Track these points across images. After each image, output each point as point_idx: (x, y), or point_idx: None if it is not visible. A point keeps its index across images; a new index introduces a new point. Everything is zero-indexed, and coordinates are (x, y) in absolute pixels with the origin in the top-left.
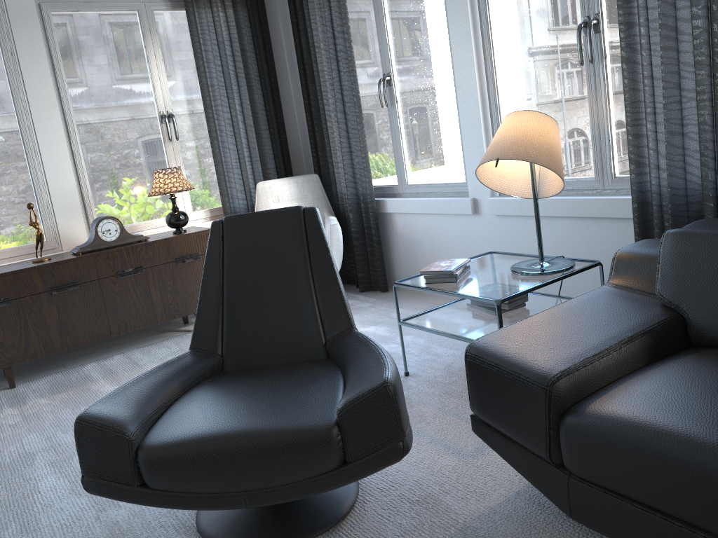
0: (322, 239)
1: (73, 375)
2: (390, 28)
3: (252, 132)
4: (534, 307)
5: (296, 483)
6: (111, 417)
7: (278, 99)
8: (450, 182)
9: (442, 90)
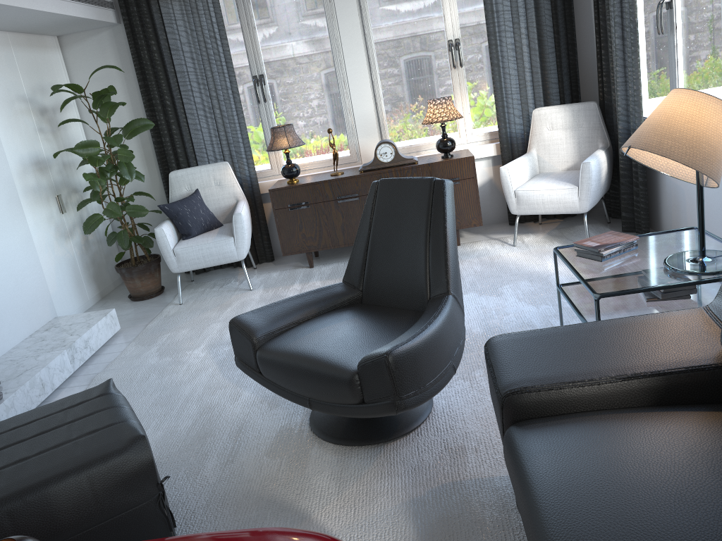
0: (442, 211)
1: None
2: None
3: (535, 56)
4: (697, 303)
5: (335, 404)
6: (248, 324)
7: (570, 18)
8: None
9: (715, 19)
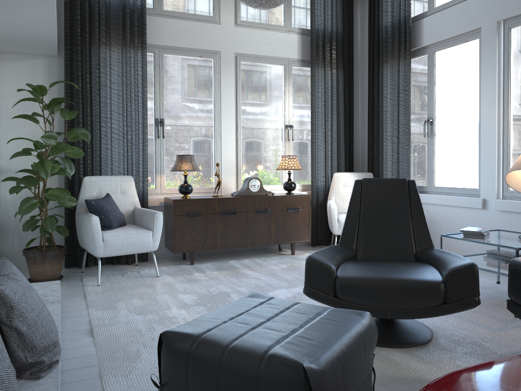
0: (418, 197)
1: (224, 264)
2: (437, 91)
3: (335, 142)
4: None
5: (417, 309)
6: (323, 259)
7: (352, 125)
8: (466, 187)
9: (468, 131)
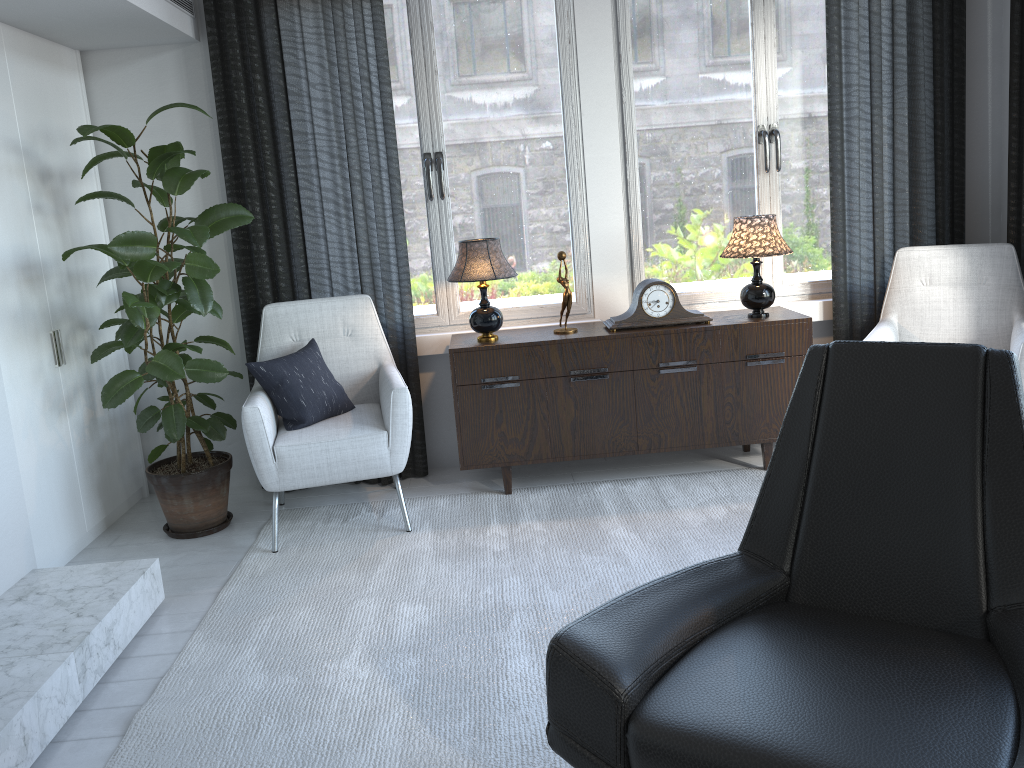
0: (1016, 417)
1: (580, 497)
2: None
3: (903, 163)
4: None
5: None
6: (600, 653)
7: (961, 108)
8: None
9: None
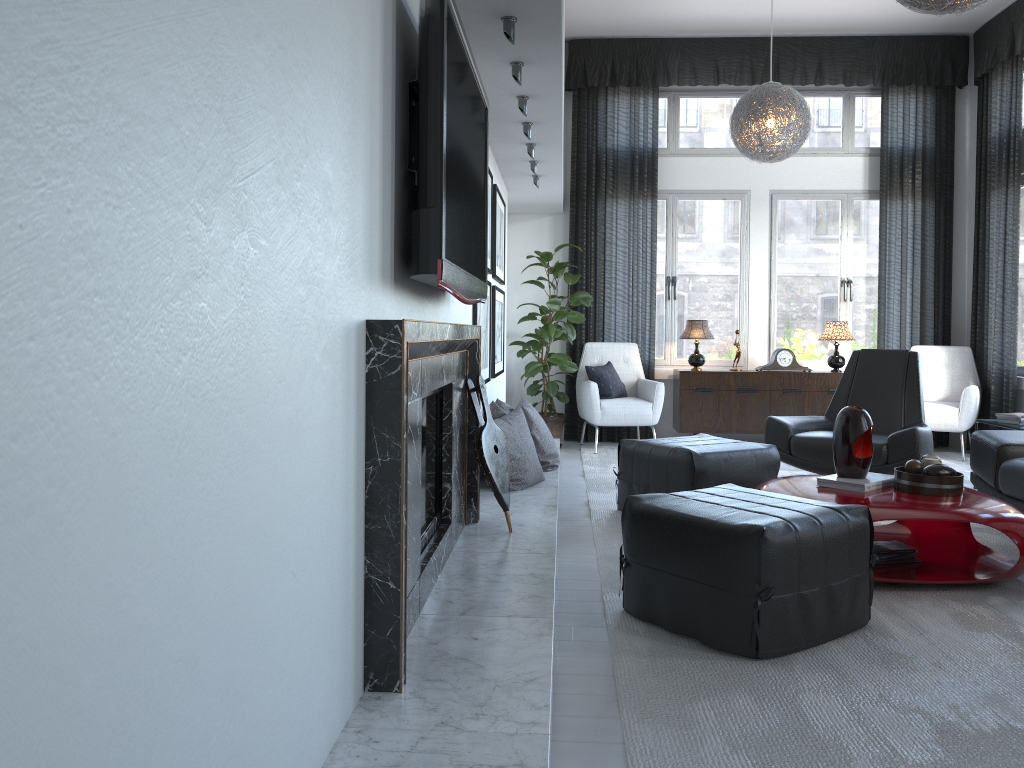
0: (916, 371)
1: None
2: None
3: (916, 303)
4: None
5: None
6: (782, 421)
7: (949, 277)
8: None
9: None
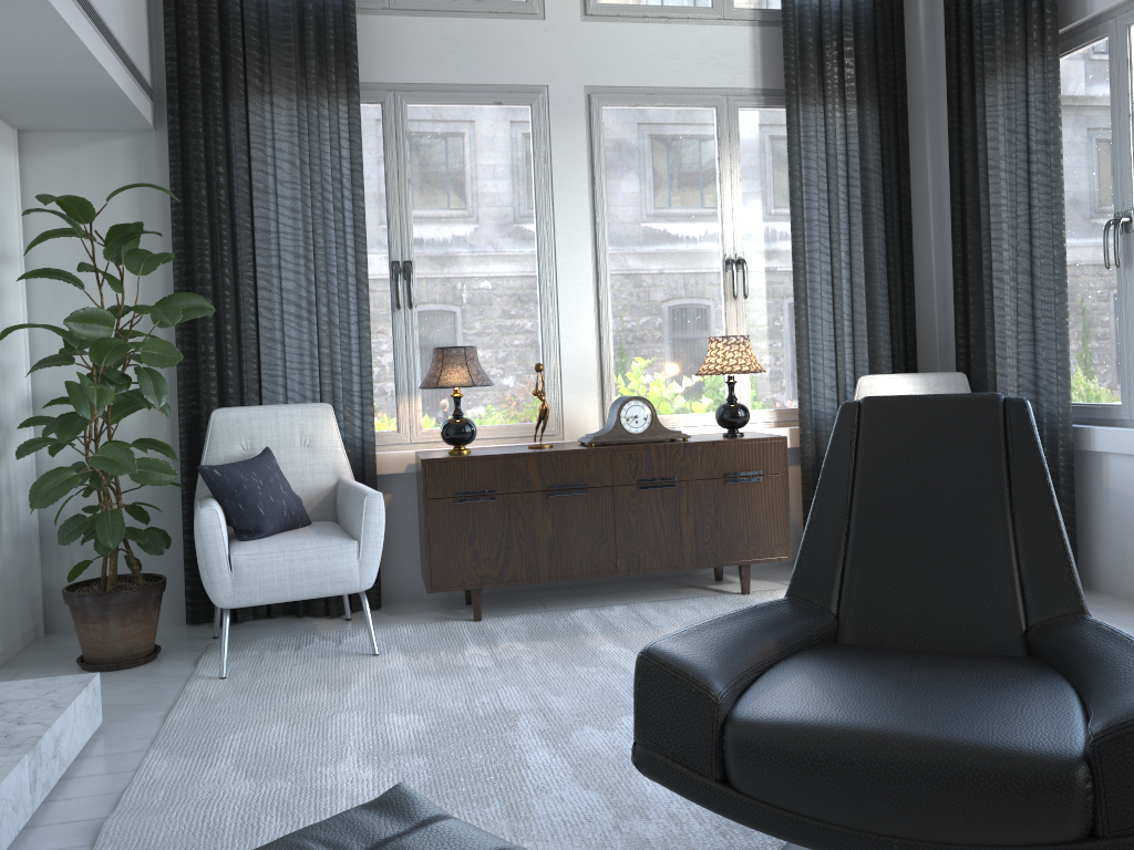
0: (1036, 453)
1: (557, 621)
2: None
3: (860, 296)
4: None
5: (993, 848)
6: (690, 662)
7: (909, 248)
8: None
9: None
